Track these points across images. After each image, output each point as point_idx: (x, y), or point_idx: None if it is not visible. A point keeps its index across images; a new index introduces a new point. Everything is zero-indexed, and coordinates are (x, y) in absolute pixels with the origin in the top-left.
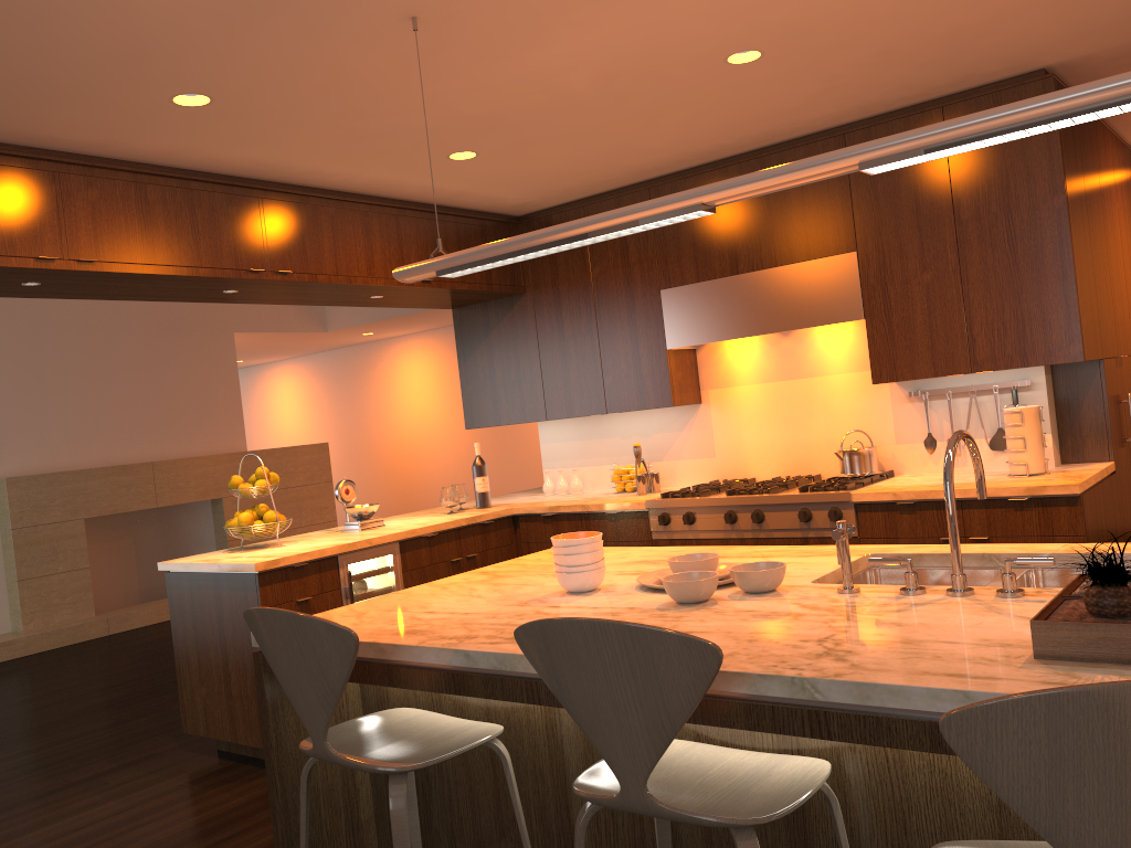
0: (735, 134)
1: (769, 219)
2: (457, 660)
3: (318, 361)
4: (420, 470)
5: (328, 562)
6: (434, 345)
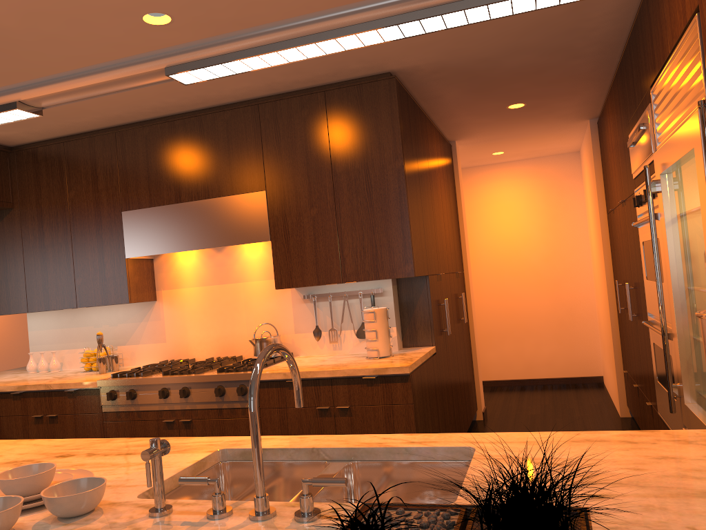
0: (174, 93)
1: (204, 162)
2: None
3: None
4: None
5: None
6: None
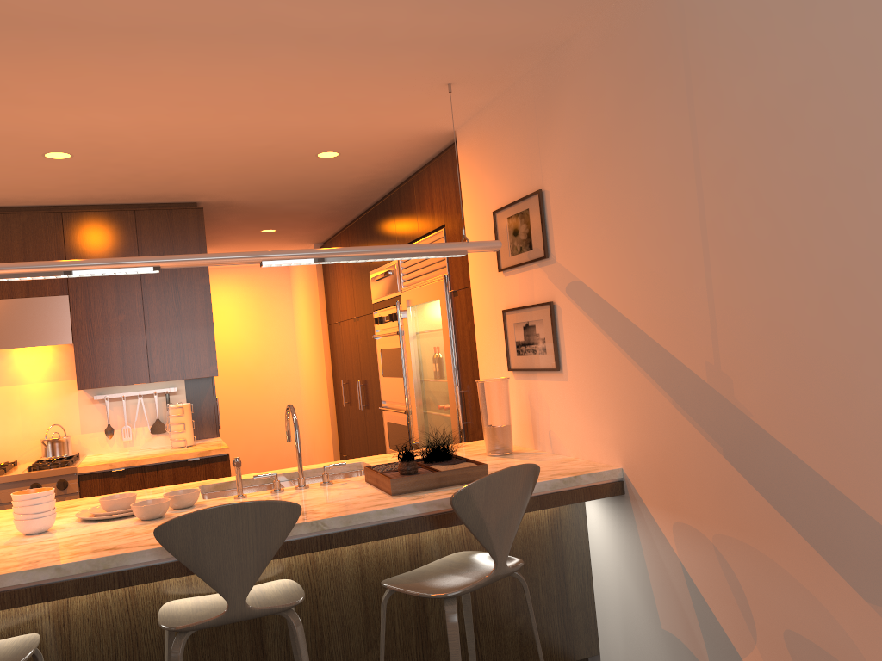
0: None
1: None
2: (47, 575)
3: None
4: None
5: None
6: None
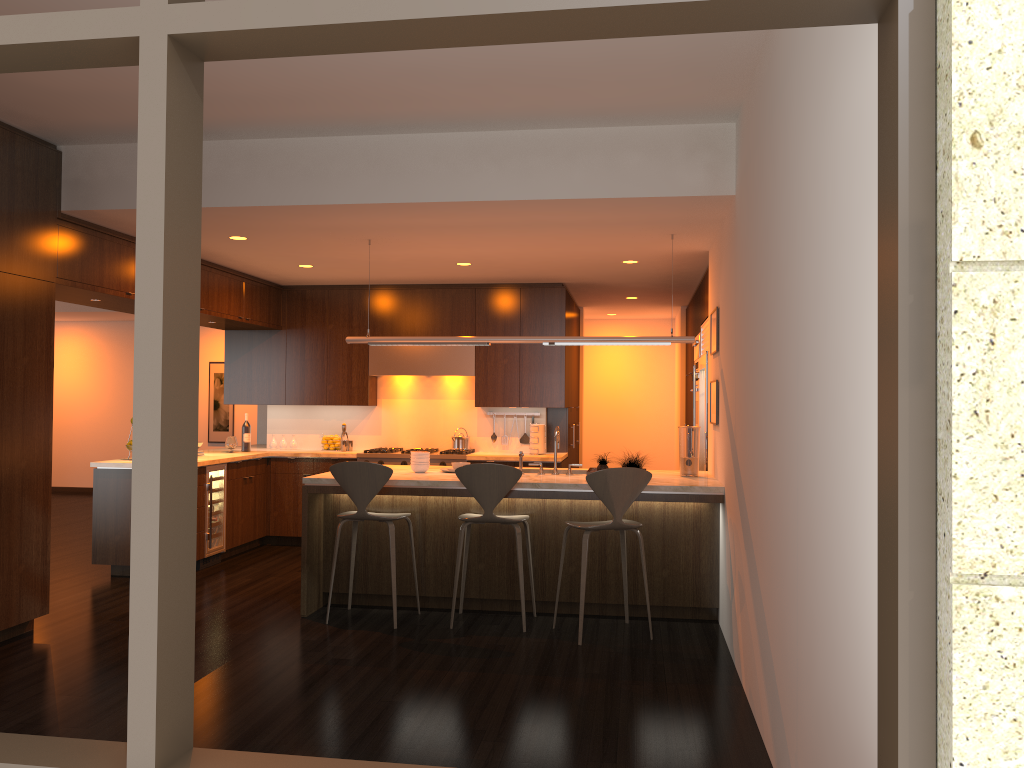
0: (429, 279)
1: (434, 319)
2: (413, 484)
3: None
4: (59, 430)
5: (203, 469)
6: (90, 333)
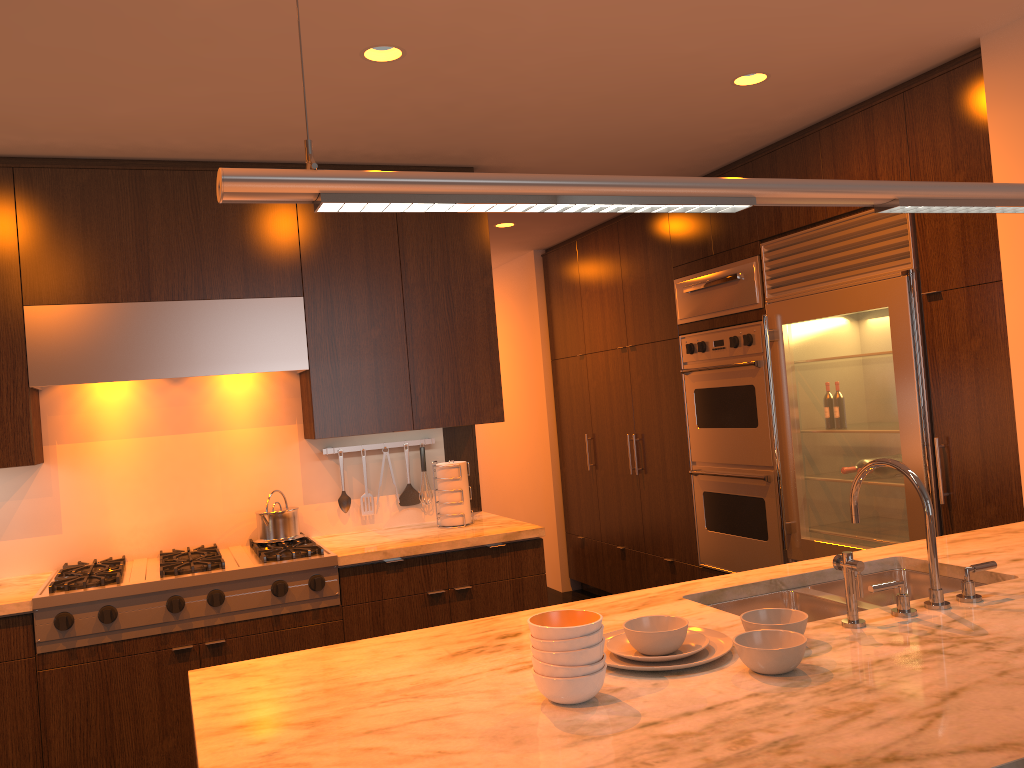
0: (201, 134)
1: (198, 243)
2: None
3: None
4: None
5: None
6: None
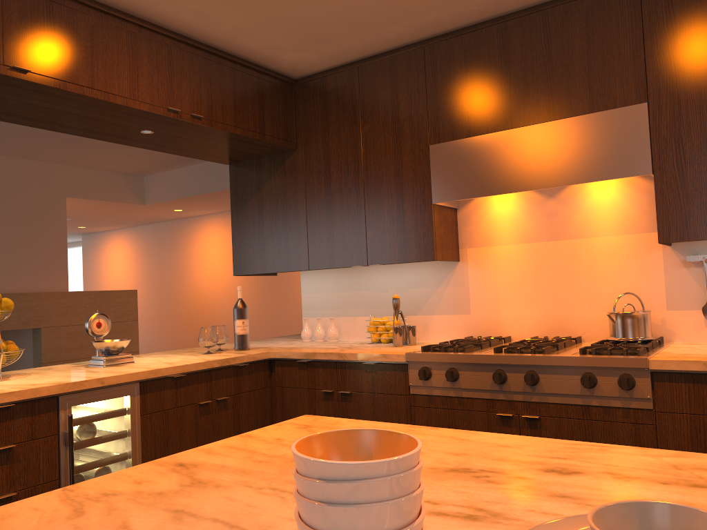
0: None
1: (549, 72)
2: None
3: (143, 231)
4: (211, 317)
5: (45, 403)
6: (229, 222)
